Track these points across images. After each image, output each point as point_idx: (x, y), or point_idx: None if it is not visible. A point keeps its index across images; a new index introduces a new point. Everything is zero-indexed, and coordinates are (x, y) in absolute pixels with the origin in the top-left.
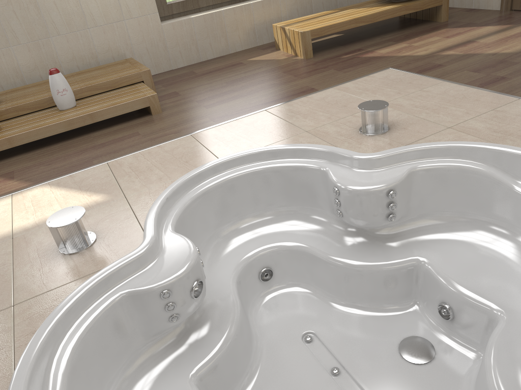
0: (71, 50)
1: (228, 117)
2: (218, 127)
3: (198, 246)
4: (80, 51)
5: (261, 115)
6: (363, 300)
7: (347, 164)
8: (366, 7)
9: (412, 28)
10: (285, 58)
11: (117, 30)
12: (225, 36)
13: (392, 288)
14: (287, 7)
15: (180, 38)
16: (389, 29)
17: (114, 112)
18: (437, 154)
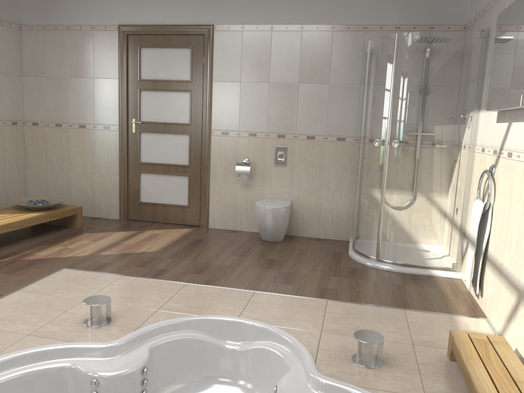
0: None
1: None
2: None
3: None
4: None
5: None
6: None
7: (94, 355)
8: (7, 213)
9: (55, 232)
10: None
11: None
12: None
13: None
14: None
15: None
16: (31, 233)
17: None
18: (163, 330)
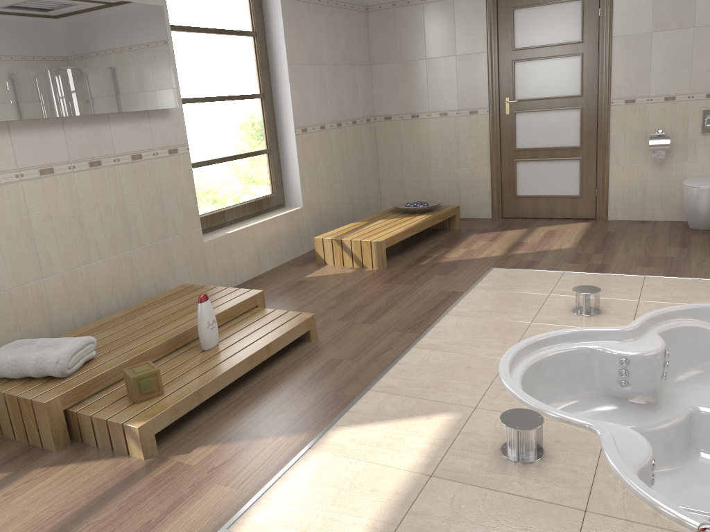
0: (112, 279)
1: (418, 326)
2: (428, 335)
3: None
4: (122, 280)
5: (452, 318)
6: (664, 461)
7: (611, 338)
8: (395, 217)
9: (439, 236)
10: (354, 271)
11: (162, 250)
12: (258, 253)
13: (682, 441)
14: (305, 220)
15: (220, 258)
16: (416, 237)
17: (284, 341)
18: (662, 318)
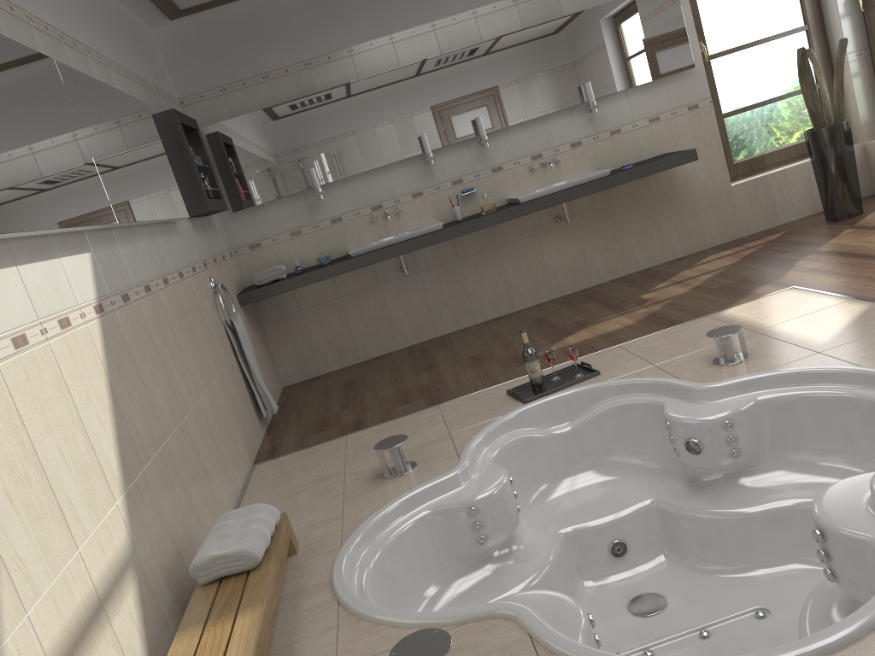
0: None
1: None
2: None
3: (825, 451)
4: None
5: None
6: None
7: None
8: None
9: None
10: None
11: None
12: None
13: None
14: None
15: None
16: None
17: None
18: None
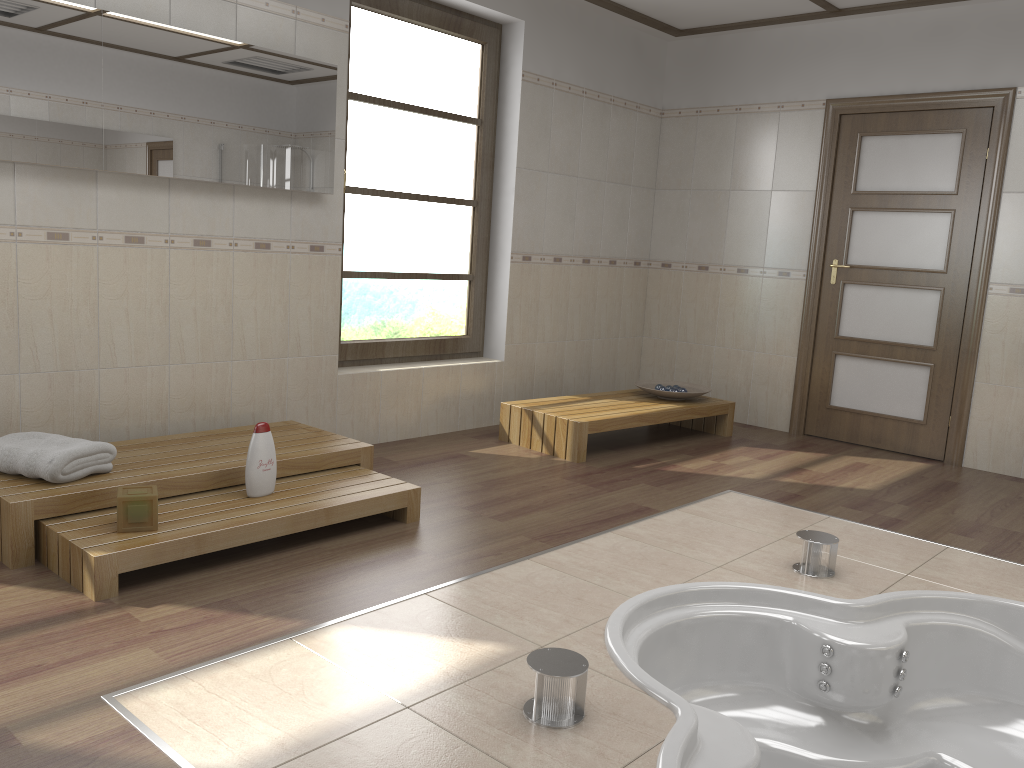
0: (194, 392)
1: (559, 536)
2: (561, 550)
3: None
4: (207, 396)
5: (614, 538)
6: None
7: (822, 613)
8: (630, 400)
9: (693, 439)
10: (538, 457)
11: (273, 371)
12: (419, 408)
13: None
14: (504, 380)
15: (358, 401)
16: (658, 435)
17: (359, 510)
18: (925, 605)
